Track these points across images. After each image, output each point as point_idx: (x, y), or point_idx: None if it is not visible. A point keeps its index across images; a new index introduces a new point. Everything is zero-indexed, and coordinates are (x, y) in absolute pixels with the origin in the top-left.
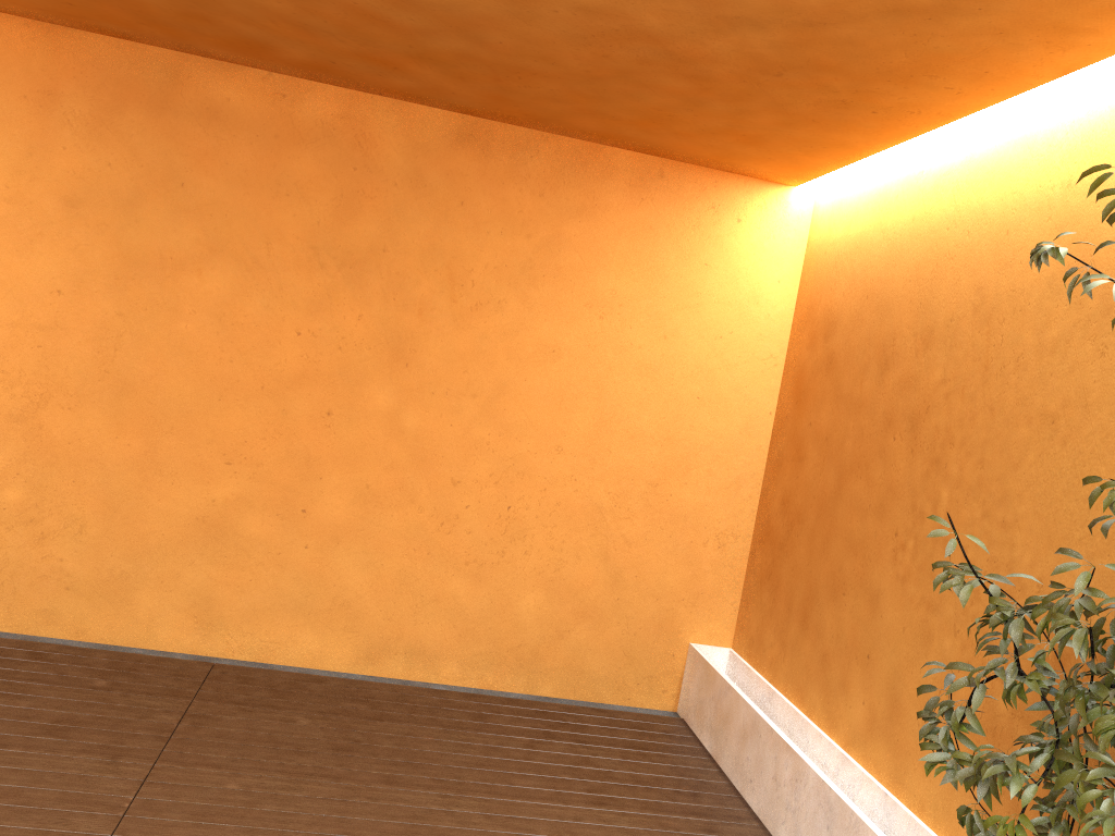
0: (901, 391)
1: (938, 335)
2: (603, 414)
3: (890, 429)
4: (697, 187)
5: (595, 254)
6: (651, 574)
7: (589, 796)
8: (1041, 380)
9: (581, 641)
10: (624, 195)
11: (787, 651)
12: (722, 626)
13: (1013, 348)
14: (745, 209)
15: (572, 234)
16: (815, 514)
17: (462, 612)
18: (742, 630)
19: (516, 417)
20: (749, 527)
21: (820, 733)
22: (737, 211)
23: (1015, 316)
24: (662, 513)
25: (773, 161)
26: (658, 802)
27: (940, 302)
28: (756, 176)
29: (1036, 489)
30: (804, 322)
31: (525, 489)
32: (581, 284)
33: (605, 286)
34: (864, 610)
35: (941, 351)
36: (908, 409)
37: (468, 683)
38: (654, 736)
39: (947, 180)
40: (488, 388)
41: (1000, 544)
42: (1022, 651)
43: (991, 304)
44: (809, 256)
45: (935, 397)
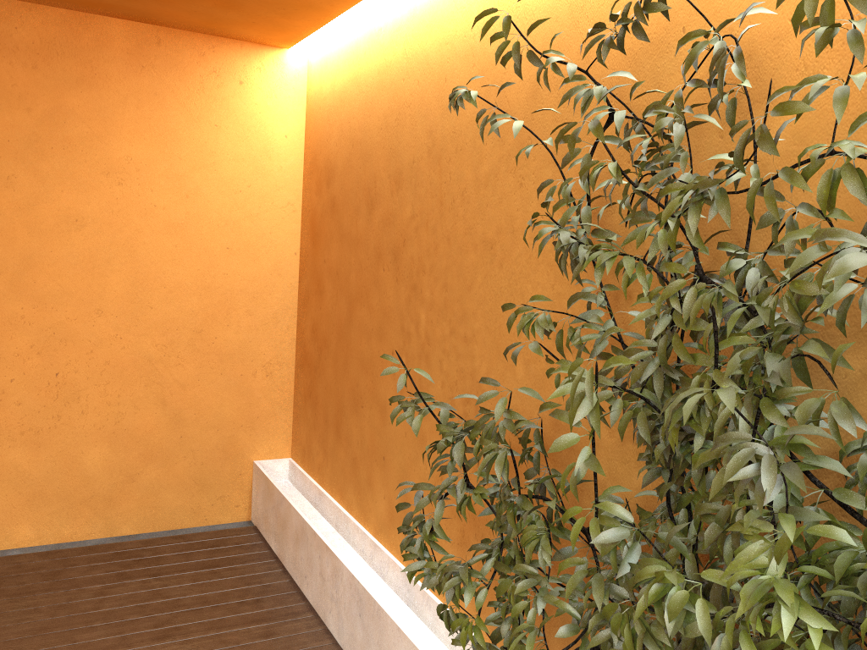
0: (384, 227)
1: (405, 176)
2: (139, 274)
3: (380, 262)
4: (196, 53)
5: (103, 123)
6: (209, 409)
7: (155, 631)
8: (481, 211)
9: (153, 480)
10: (124, 63)
11: (329, 457)
12: (280, 441)
13: (458, 184)
14: (245, 72)
15: (75, 105)
16: (336, 339)
17: (26, 479)
18: (296, 442)
19: (49, 288)
20: (291, 354)
21: (357, 525)
22: (238, 74)
23: (457, 155)
24: (211, 354)
25: (258, 25)
26: (222, 619)
27: (404, 146)
28: (250, 41)
29: (485, 307)
30: (311, 171)
31: (71, 354)
32: (95, 153)
33: (120, 153)
34: (377, 419)
35: (409, 190)
36: (391, 243)
37: (46, 540)
38: (227, 550)
39: (399, 35)
40: (12, 263)
41: (464, 357)
42: (472, 464)
43: (440, 145)
44: (309, 111)
45: (409, 232)
